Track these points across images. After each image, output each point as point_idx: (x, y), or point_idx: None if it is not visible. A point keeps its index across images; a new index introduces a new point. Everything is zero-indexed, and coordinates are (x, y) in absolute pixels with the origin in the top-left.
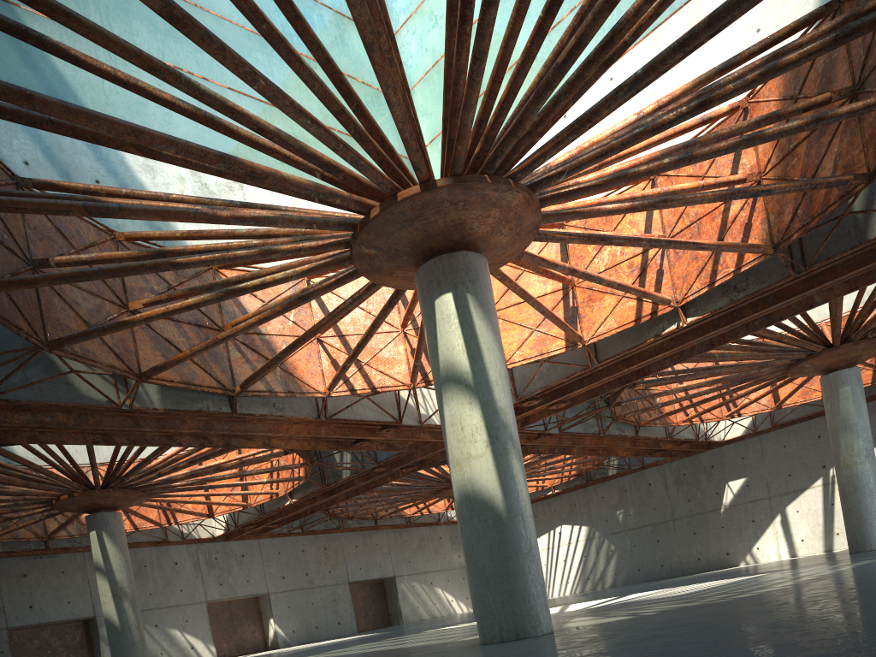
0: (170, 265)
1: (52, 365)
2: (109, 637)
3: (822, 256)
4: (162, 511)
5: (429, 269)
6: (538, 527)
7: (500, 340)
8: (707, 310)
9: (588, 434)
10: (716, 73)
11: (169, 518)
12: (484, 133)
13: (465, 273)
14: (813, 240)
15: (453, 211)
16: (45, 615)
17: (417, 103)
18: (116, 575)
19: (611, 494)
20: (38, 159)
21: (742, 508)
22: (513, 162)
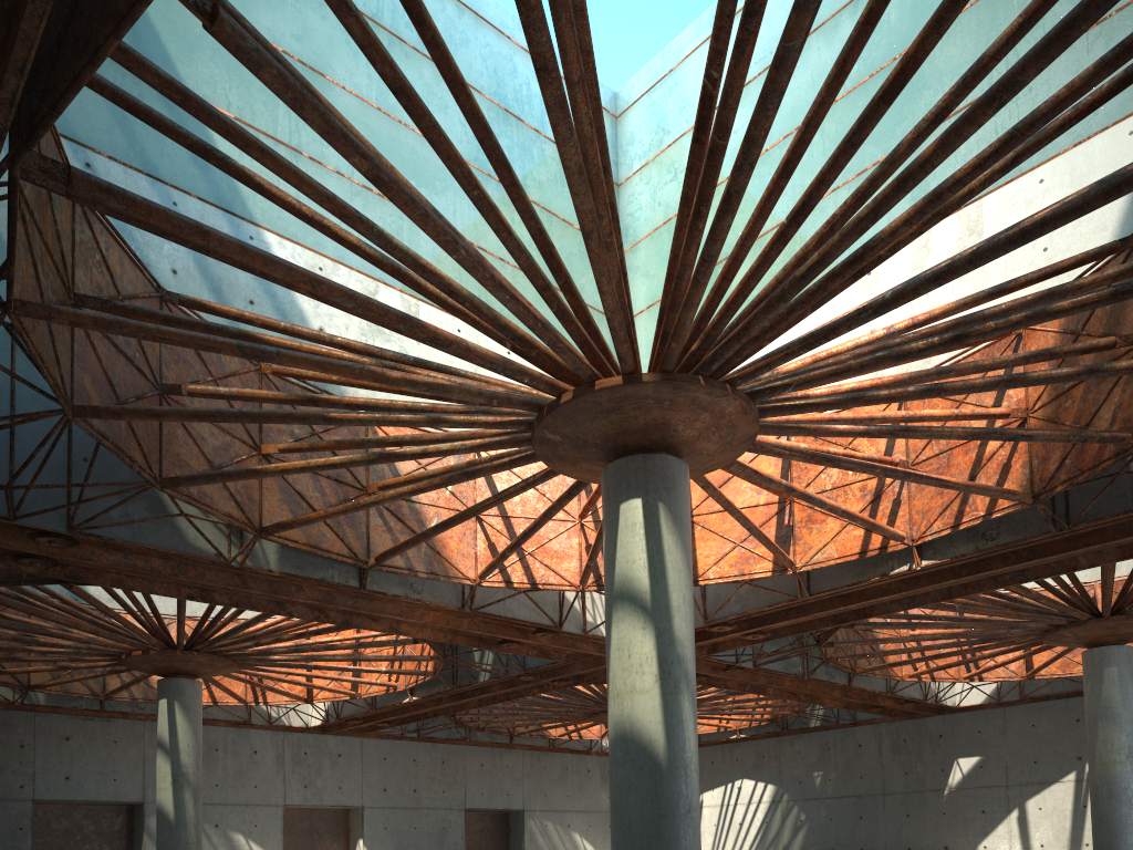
0: (321, 419)
1: (159, 503)
2: (158, 832)
3: (1090, 515)
4: (251, 685)
5: (620, 468)
6: (713, 776)
7: (689, 560)
8: (947, 555)
9: (789, 674)
10: (984, 296)
11: (258, 696)
12: (705, 330)
13: (661, 479)
14: (1081, 495)
15: (657, 409)
16: (83, 791)
17: (638, 260)
18: (182, 757)
19: (810, 749)
20: (188, 269)
21: (971, 793)
22: (734, 364)
